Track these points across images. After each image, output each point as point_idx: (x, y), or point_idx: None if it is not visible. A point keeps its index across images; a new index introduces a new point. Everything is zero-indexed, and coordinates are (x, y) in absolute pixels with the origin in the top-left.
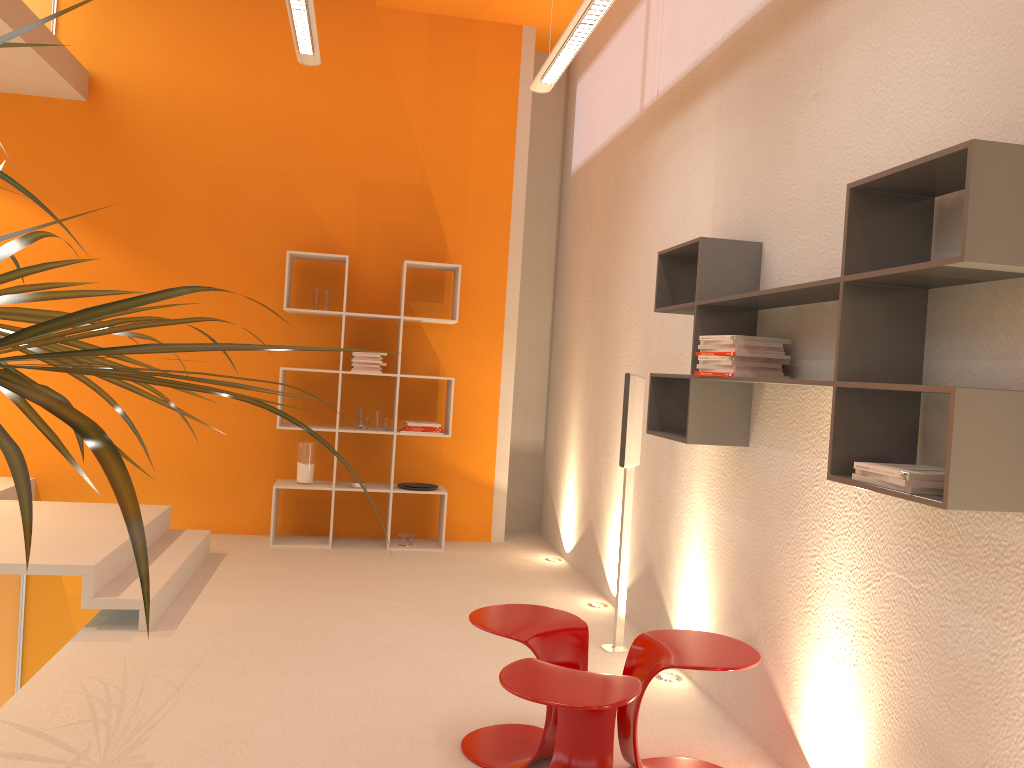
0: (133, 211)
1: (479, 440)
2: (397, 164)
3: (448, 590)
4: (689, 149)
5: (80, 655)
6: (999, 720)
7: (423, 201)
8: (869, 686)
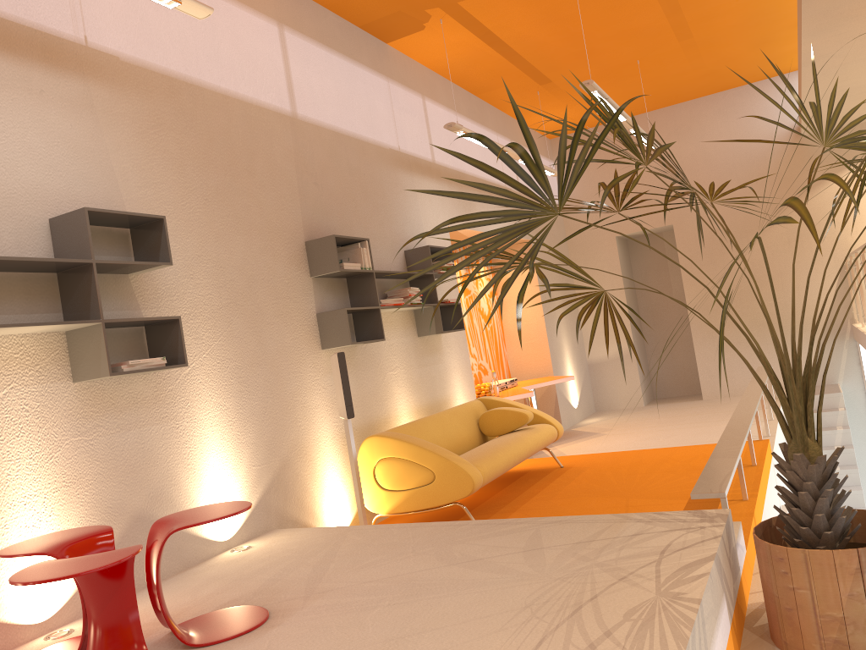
0: None
1: None
2: None
3: None
4: None
5: None
6: (152, 469)
7: None
8: (68, 518)
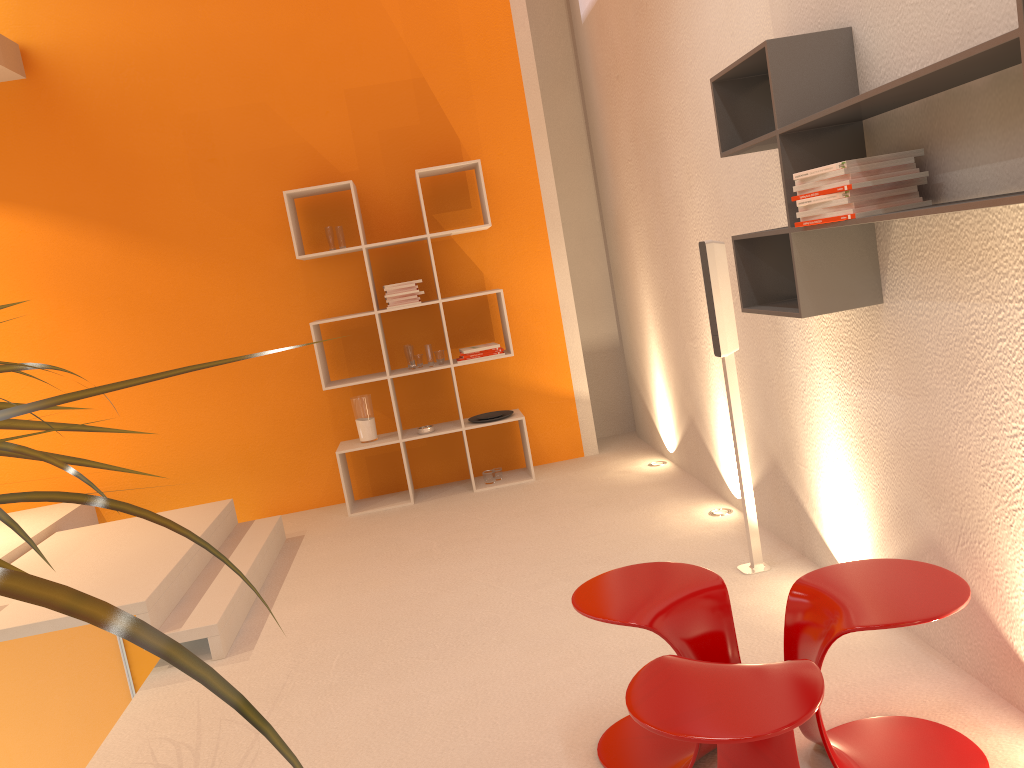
0: (110, 189)
1: (546, 350)
2: (381, 61)
3: (548, 530)
4: None
5: (150, 708)
6: None
7: (421, 97)
8: None
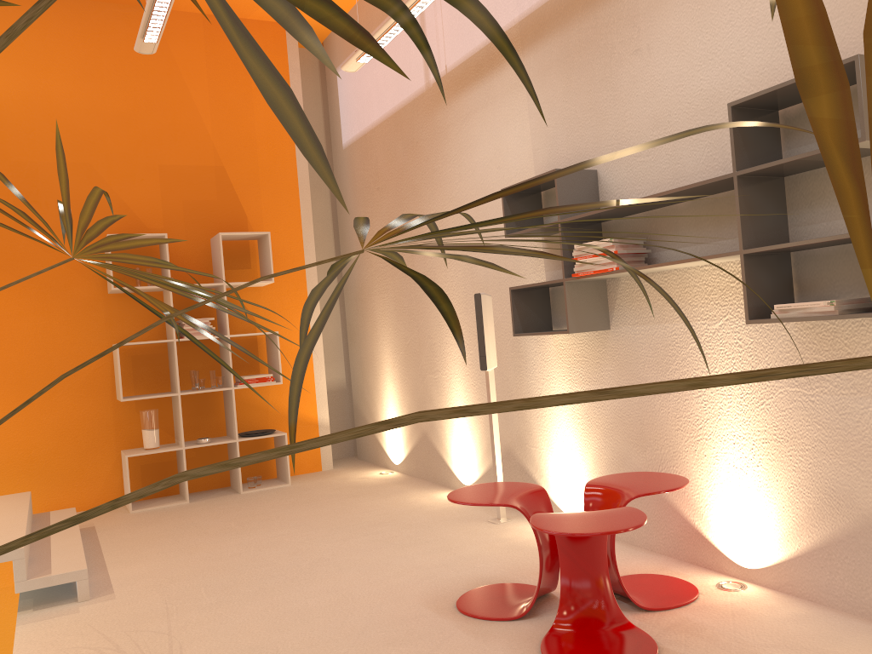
0: None
1: None
2: (192, 149)
3: (326, 511)
4: (495, 109)
5: (41, 634)
6: None
7: (220, 180)
8: (776, 477)
